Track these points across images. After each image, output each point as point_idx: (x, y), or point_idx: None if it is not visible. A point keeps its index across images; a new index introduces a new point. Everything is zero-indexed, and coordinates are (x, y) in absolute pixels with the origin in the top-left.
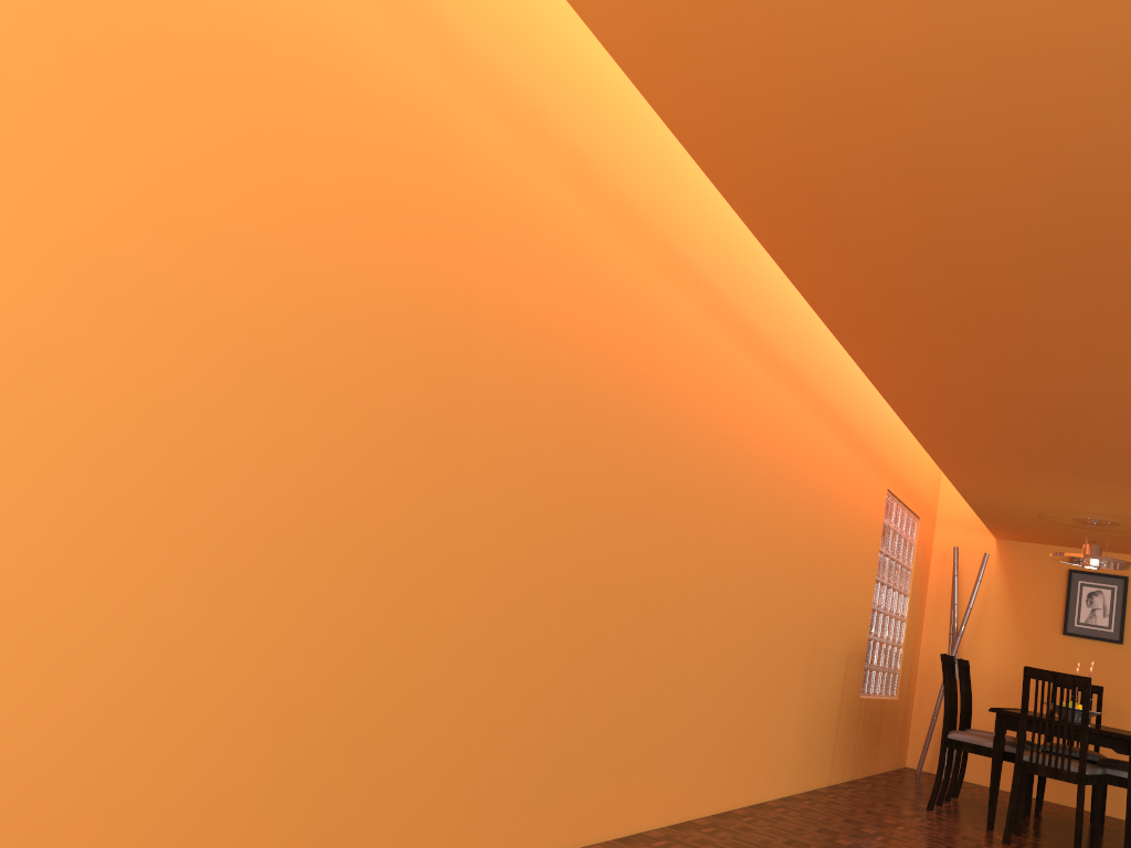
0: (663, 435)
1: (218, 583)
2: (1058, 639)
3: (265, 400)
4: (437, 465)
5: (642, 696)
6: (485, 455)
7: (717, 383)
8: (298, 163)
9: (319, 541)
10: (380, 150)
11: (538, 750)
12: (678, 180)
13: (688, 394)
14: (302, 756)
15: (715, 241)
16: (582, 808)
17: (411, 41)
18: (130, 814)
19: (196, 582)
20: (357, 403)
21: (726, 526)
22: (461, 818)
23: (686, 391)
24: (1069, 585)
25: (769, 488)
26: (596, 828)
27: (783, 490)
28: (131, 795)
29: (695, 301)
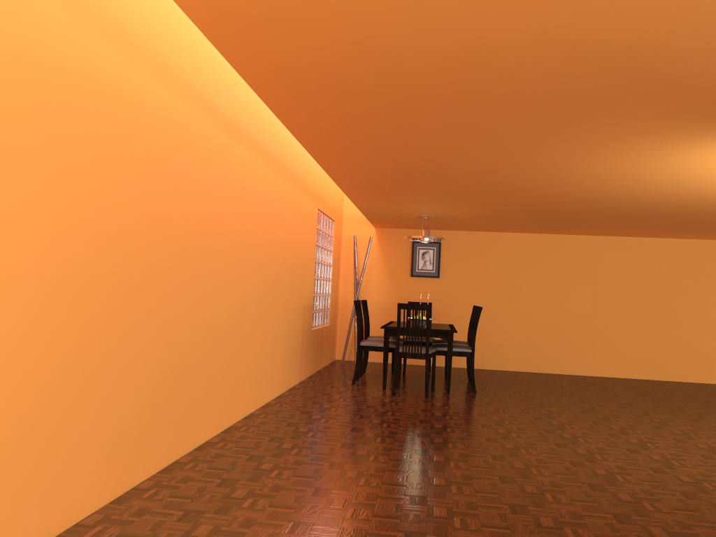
0: (196, 207)
1: None
2: (409, 279)
3: None
4: (64, 260)
5: (200, 365)
6: (93, 246)
7: (224, 167)
8: None
9: None
10: None
11: (146, 415)
12: (190, 38)
13: (208, 178)
14: (5, 466)
15: (215, 75)
16: (174, 439)
17: None
18: None
19: None
20: (5, 232)
21: (236, 253)
22: (107, 469)
23: (207, 176)
24: (413, 250)
25: (257, 224)
26: (183, 447)
27: (265, 223)
28: None
29: (207, 117)
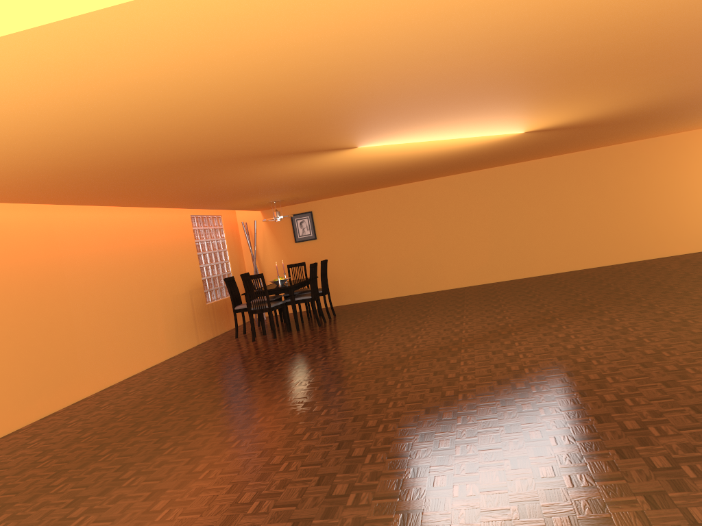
0: (32, 265)
1: None
2: (294, 245)
3: None
4: None
5: (64, 355)
6: None
7: (54, 231)
8: None
9: None
10: None
11: (18, 390)
12: None
13: (39, 244)
14: None
15: None
16: (49, 400)
17: None
18: None
19: None
20: None
21: (85, 279)
22: None
23: (38, 243)
24: (292, 222)
25: (105, 253)
26: (60, 404)
27: (115, 250)
28: None
29: (27, 209)
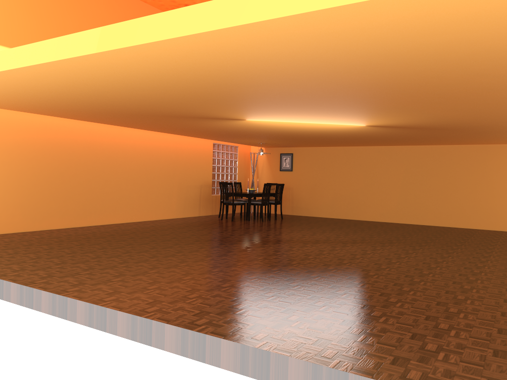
0: (101, 152)
1: (7, 191)
2: (279, 172)
3: (7, 168)
4: (41, 170)
5: (108, 199)
6: (52, 166)
7: (118, 138)
8: (4, 138)
9: (22, 184)
10: (17, 130)
11: (79, 209)
12: None
13: (108, 143)
14: (27, 211)
15: None
16: (95, 219)
17: (18, 113)
18: (2, 217)
19: (4, 191)
20: (23, 165)
21: (130, 165)
22: (62, 219)
23: (107, 142)
24: (280, 158)
25: (147, 154)
26: (100, 222)
27: (154, 153)
28: (2, 215)
29: (105, 125)
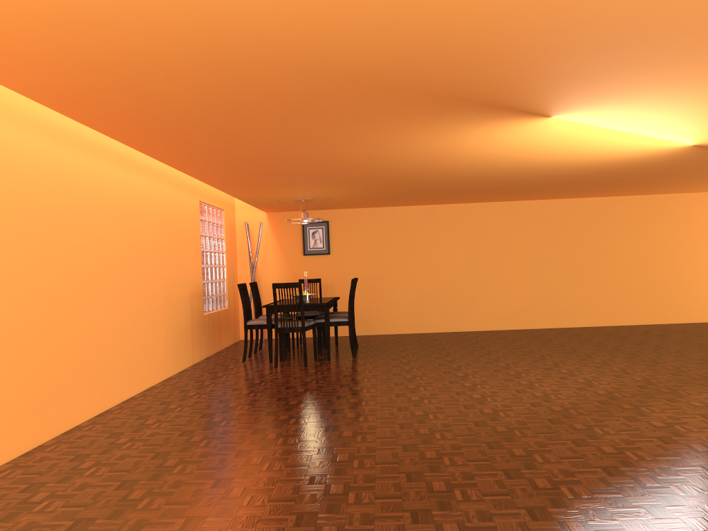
0: (38, 218)
1: None
2: (302, 258)
3: None
4: None
5: (60, 359)
6: None
7: (69, 178)
8: None
9: None
10: None
11: None
12: None
13: (50, 190)
14: None
15: None
16: (36, 426)
17: None
18: None
19: None
20: None
21: (94, 254)
22: None
23: (48, 188)
24: (303, 230)
25: (119, 225)
26: (48, 432)
27: (129, 223)
28: None
29: (41, 136)
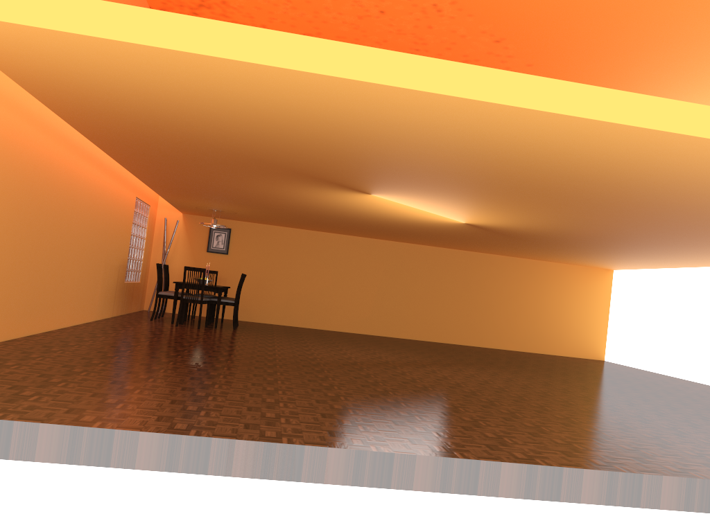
0: (55, 196)
1: None
2: (205, 254)
3: None
4: None
5: (50, 286)
6: (8, 215)
7: (72, 173)
8: None
9: None
10: None
11: (22, 304)
12: None
13: (63, 180)
14: None
15: None
16: (33, 322)
17: None
18: None
19: None
20: None
21: (75, 224)
22: (4, 324)
23: (62, 179)
24: (210, 232)
25: (90, 207)
26: (37, 329)
27: (95, 207)
28: None
29: (65, 147)
